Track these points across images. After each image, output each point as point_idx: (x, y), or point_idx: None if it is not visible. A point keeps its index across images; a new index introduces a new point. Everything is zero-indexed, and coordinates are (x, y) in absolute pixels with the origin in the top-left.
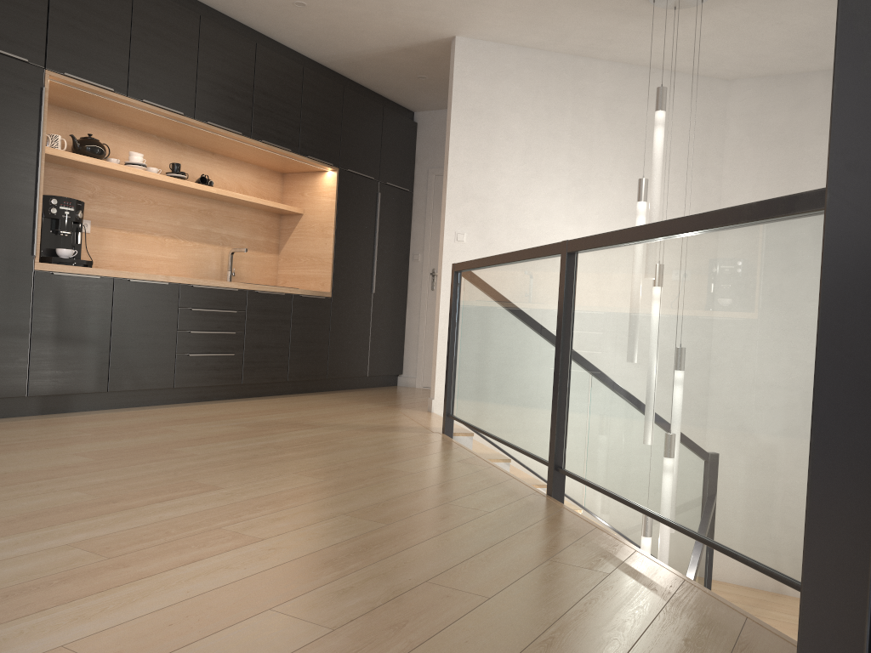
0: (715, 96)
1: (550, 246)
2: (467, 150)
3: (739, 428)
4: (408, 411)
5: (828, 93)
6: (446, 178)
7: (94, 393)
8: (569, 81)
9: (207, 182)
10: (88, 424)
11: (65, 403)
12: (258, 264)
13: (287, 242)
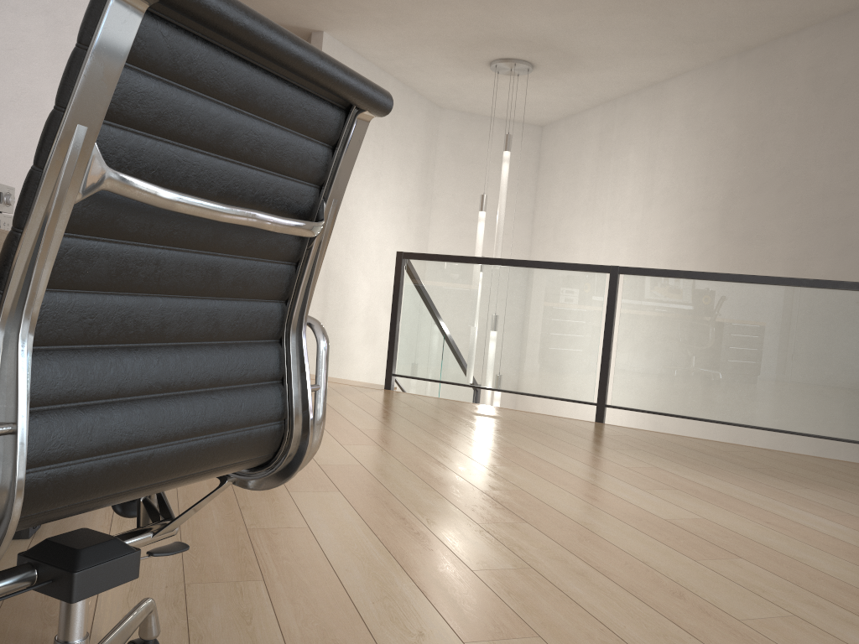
0: (435, 118)
1: (593, 266)
2: None
3: (793, 377)
4: None
5: (499, 134)
6: None
7: None
8: None
9: None
10: None
11: None
12: None
13: None
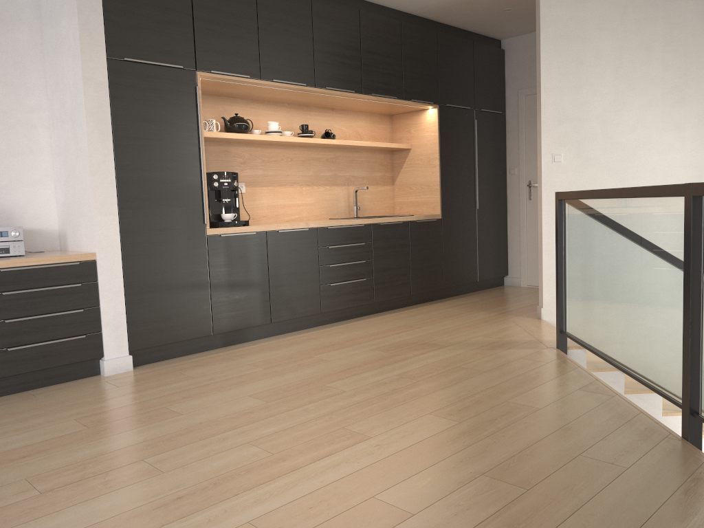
0: None
1: (670, 187)
2: (558, 76)
3: None
4: (519, 319)
5: None
6: (539, 105)
7: (261, 324)
8: None
9: (331, 135)
10: (258, 356)
11: (241, 335)
12: (377, 196)
13: (400, 174)
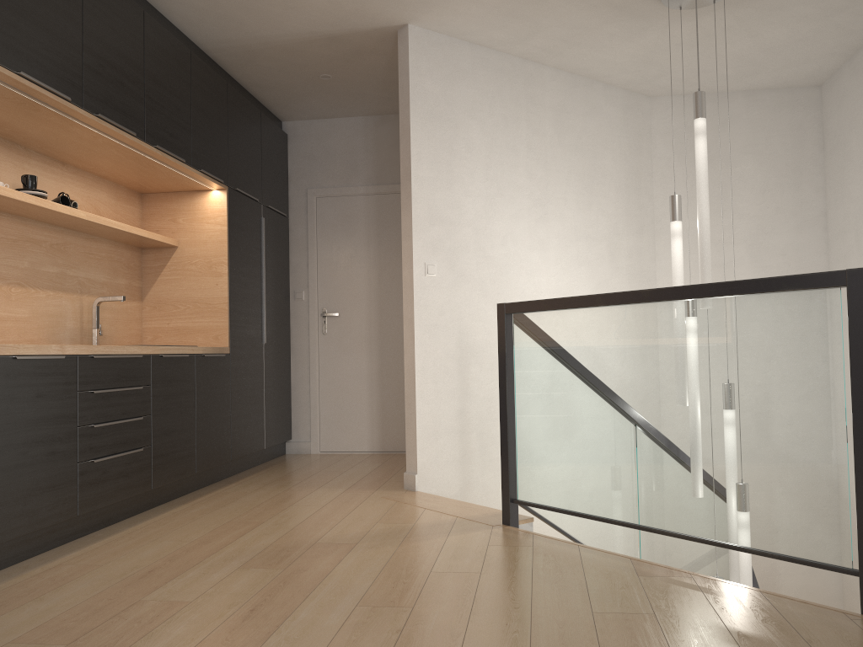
0: (642, 113)
1: (809, 276)
2: (430, 163)
3: None
4: (386, 493)
5: (749, 113)
6: (408, 198)
7: None
8: (521, 87)
9: (70, 203)
10: (14, 620)
11: None
12: (121, 317)
13: (156, 285)
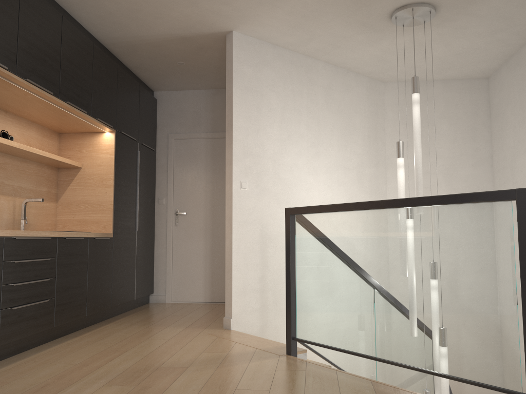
0: (378, 91)
1: (491, 193)
2: (245, 118)
3: None
4: (211, 331)
5: (444, 93)
6: (230, 139)
7: None
8: (303, 73)
9: (8, 137)
10: None
11: None
12: (42, 212)
13: (66, 192)
